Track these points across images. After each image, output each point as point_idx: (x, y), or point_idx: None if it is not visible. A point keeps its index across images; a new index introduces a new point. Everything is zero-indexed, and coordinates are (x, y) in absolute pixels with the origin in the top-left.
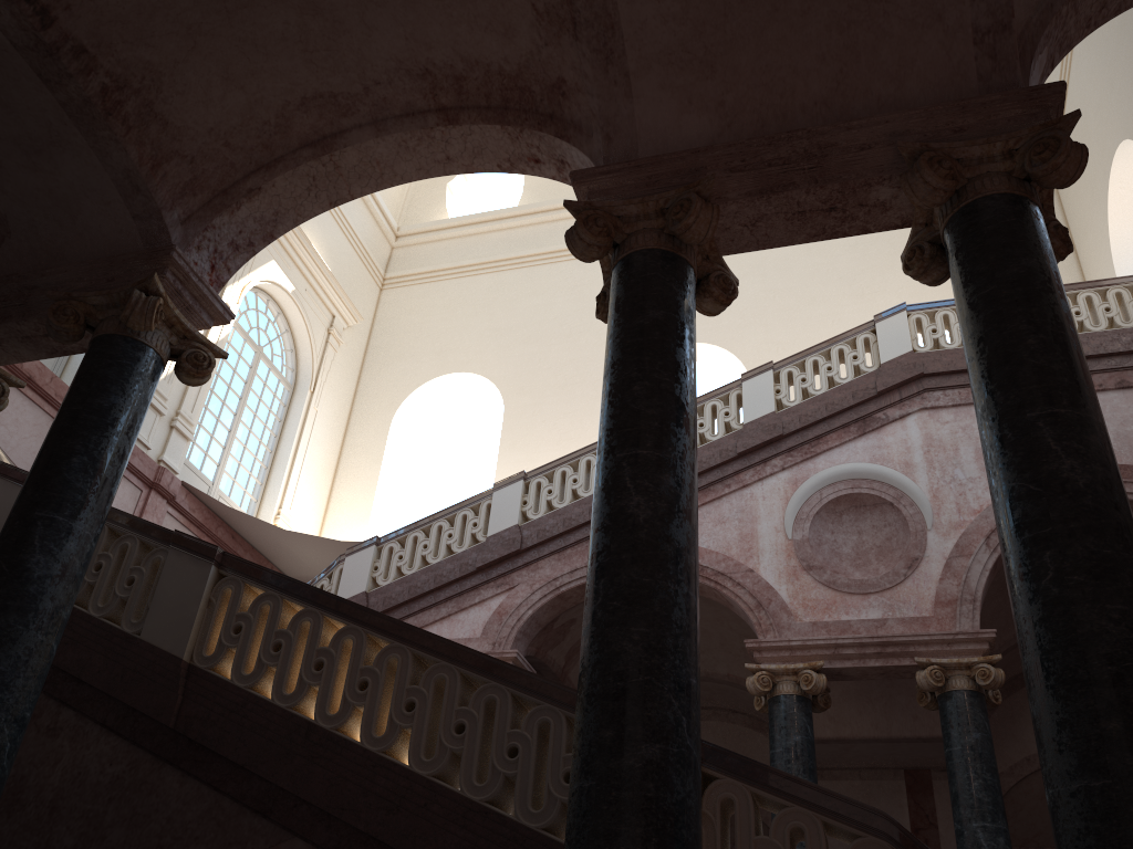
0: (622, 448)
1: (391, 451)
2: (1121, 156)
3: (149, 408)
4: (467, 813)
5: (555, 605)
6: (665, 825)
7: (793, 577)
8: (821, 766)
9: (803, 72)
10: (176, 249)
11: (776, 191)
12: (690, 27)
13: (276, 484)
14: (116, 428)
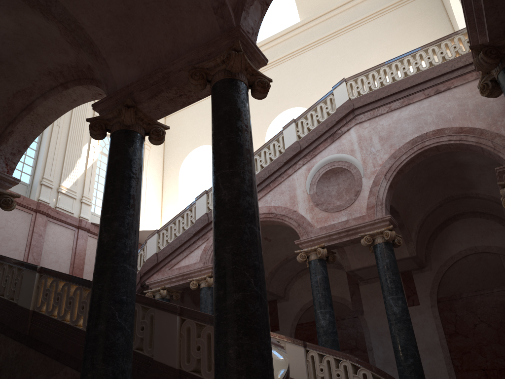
0: (102, 215)
1: (181, 185)
2: None
3: (69, 198)
4: None
5: None
6: (105, 352)
7: (312, 210)
8: (366, 278)
9: (161, 41)
10: None
11: (156, 95)
12: (117, 35)
13: None
14: None
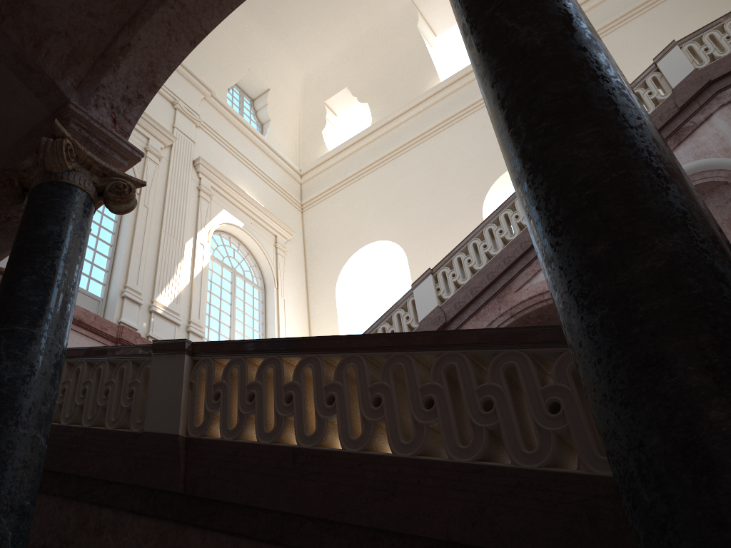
0: (489, 5)
1: (341, 311)
2: None
3: (169, 323)
4: (462, 476)
5: None
6: None
7: None
8: None
9: None
10: (71, 101)
11: None
12: None
13: None
14: (58, 249)
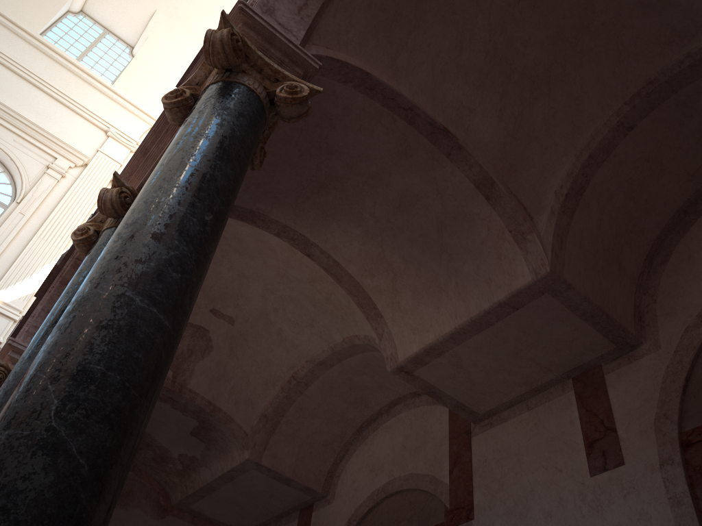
0: None
1: None
2: None
3: (2, 317)
4: None
5: None
6: None
7: None
8: (482, 411)
9: None
10: None
11: None
12: None
13: None
14: None
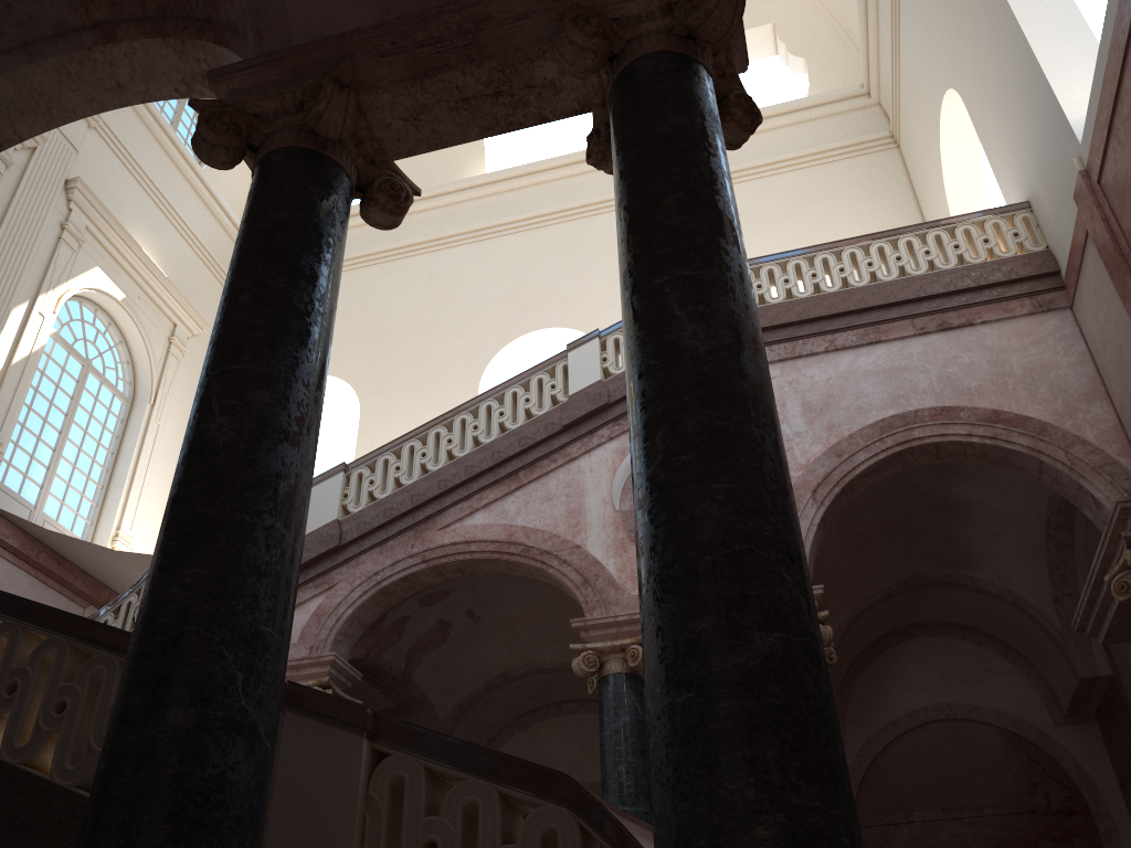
0: (216, 365)
1: None
2: (948, 108)
3: None
4: None
5: (379, 601)
6: (186, 807)
7: (622, 550)
8: None
9: None
10: None
11: (429, 75)
12: None
13: (113, 505)
14: None
